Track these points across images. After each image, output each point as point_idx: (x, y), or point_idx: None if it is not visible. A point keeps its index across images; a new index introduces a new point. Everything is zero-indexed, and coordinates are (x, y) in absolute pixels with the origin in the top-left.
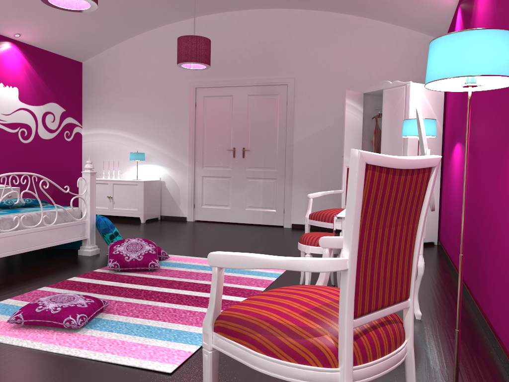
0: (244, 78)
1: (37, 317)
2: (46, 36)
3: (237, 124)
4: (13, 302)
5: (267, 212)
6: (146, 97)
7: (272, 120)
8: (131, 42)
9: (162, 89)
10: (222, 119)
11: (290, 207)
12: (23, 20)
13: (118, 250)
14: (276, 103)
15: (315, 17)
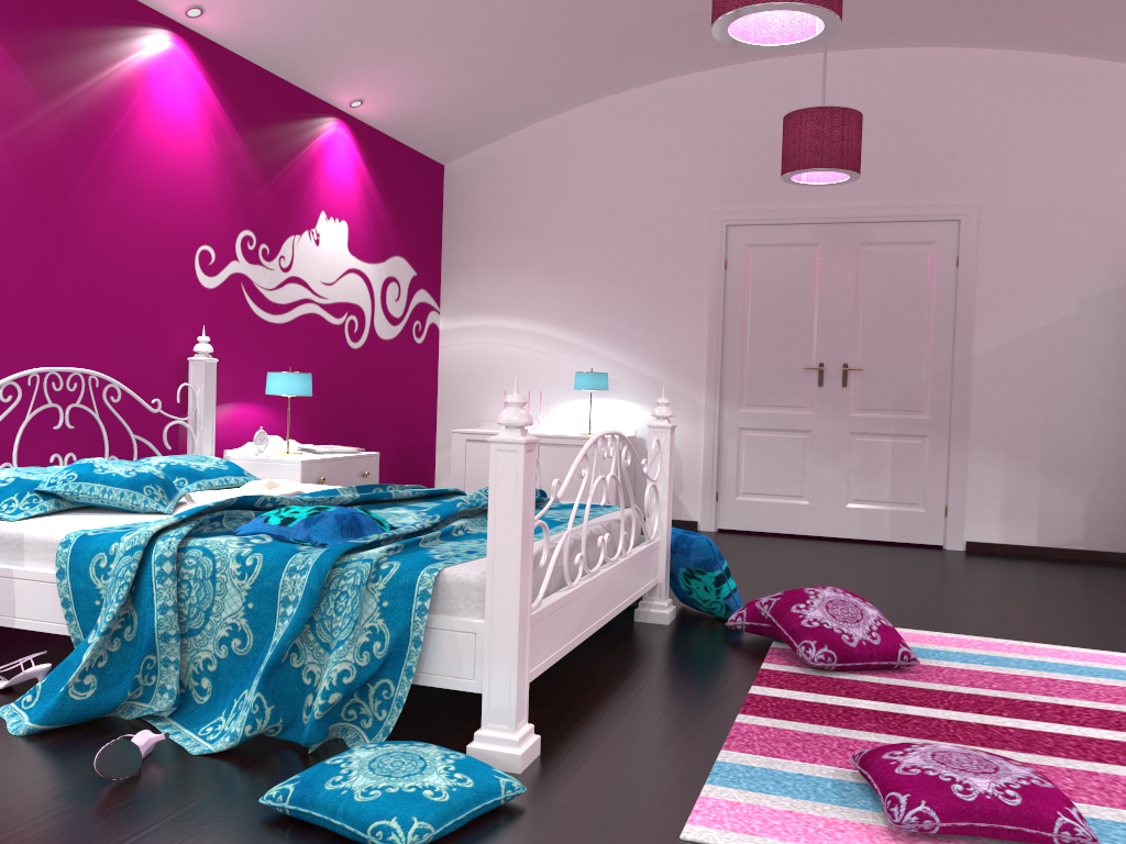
0: (850, 204)
1: (976, 816)
2: (409, 106)
3: (829, 310)
4: (753, 761)
5: (903, 513)
6: (602, 245)
7: (918, 302)
8: (568, 121)
9: (642, 228)
10: (792, 298)
11: (962, 503)
12: (384, 69)
13: (812, 619)
14: (928, 263)
15: (1032, 67)
